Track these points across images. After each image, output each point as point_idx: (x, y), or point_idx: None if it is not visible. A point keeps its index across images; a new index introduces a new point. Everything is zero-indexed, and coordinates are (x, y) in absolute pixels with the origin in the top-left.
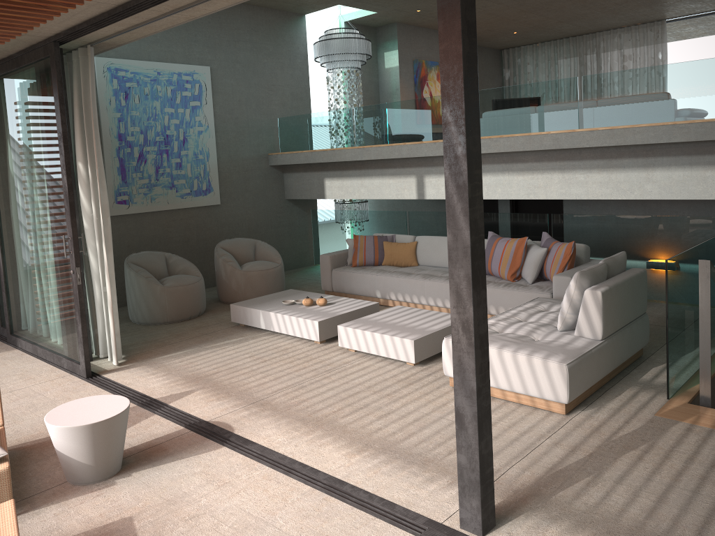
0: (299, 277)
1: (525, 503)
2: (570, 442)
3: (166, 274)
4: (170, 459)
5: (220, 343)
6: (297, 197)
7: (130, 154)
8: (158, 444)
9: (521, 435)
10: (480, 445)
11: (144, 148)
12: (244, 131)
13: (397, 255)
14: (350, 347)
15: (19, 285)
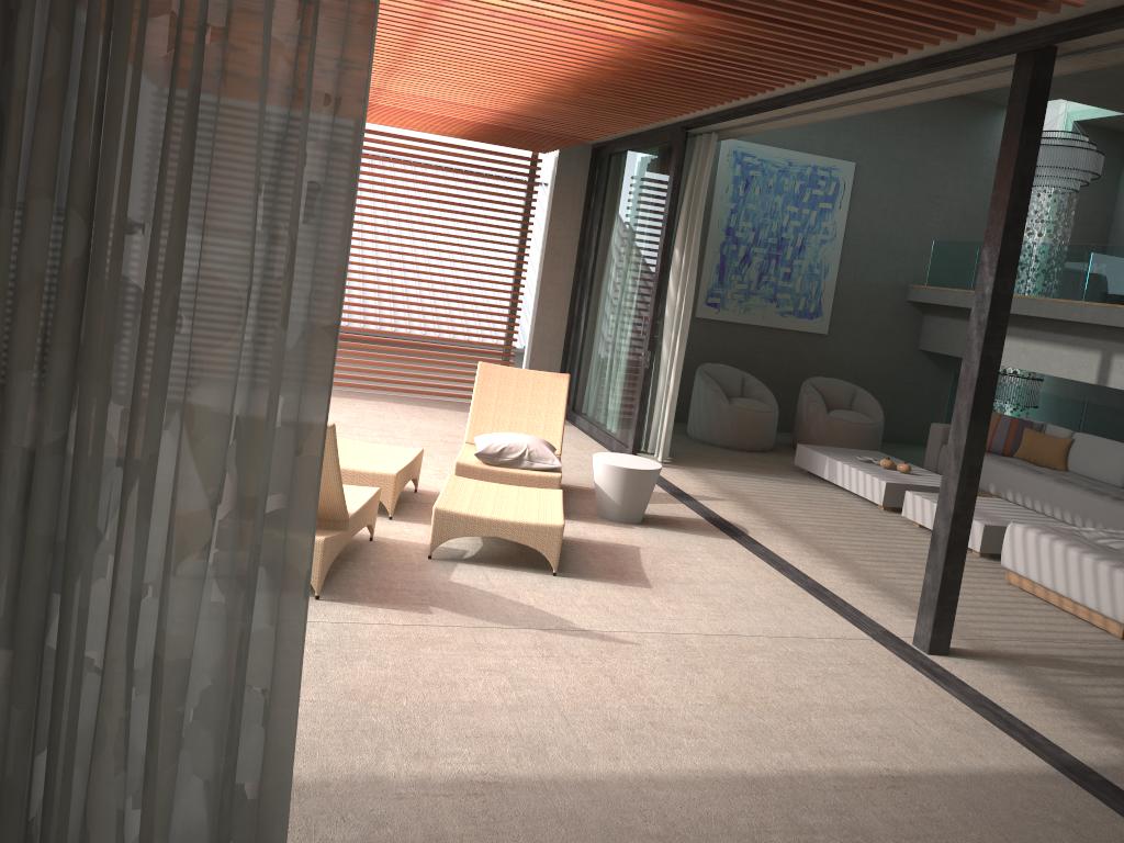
0: (907, 453)
1: (994, 658)
2: (1099, 653)
3: (738, 395)
4: (682, 531)
5: (772, 477)
6: (934, 349)
7: (734, 252)
8: (676, 520)
9: (1047, 631)
10: (945, 567)
11: (751, 248)
12: (882, 250)
13: (1038, 450)
14: (914, 519)
15: (592, 361)
